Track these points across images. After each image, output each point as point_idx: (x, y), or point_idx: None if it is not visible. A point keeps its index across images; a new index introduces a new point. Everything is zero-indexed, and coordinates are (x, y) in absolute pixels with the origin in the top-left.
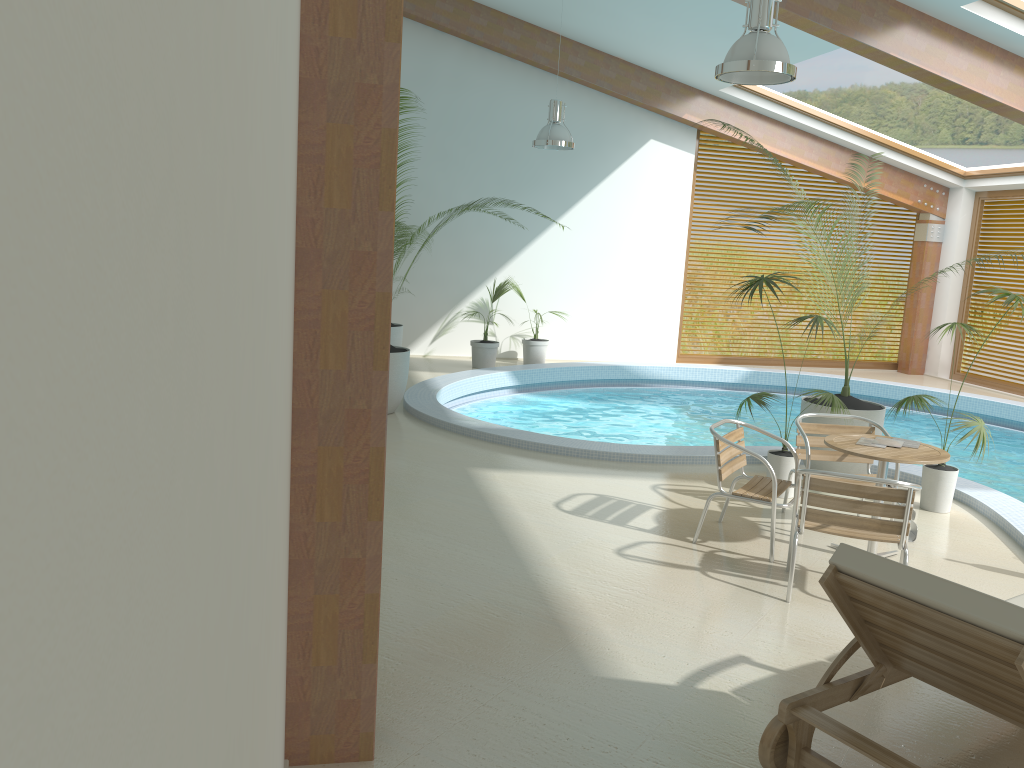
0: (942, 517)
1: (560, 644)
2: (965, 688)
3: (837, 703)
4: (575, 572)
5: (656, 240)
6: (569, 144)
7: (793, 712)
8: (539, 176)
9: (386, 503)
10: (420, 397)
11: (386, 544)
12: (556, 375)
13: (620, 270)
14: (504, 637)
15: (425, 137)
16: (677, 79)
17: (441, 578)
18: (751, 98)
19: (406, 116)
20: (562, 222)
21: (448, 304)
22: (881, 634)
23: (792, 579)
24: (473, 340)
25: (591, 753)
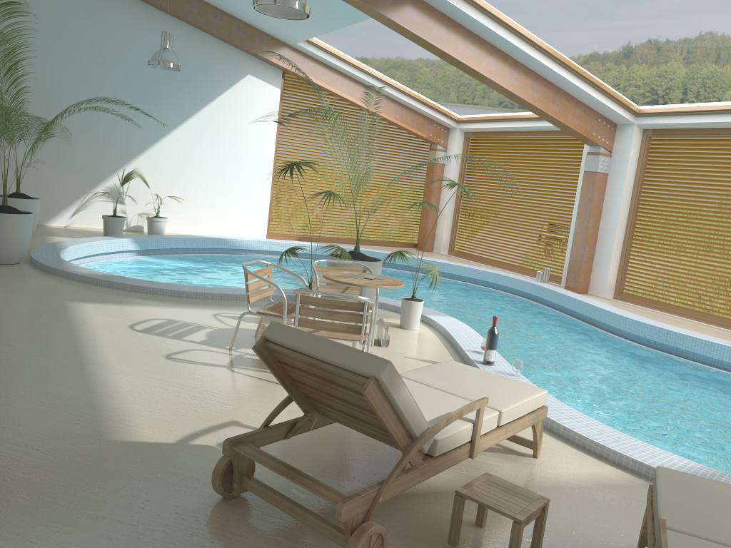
0: (412, 332)
1: (89, 419)
2: (356, 422)
3: (273, 441)
4: (125, 370)
5: (252, 149)
6: (176, 66)
7: (233, 447)
8: (162, 93)
9: None
10: (45, 253)
11: None
12: (171, 243)
13: (225, 169)
14: (41, 417)
15: (66, 53)
16: (267, 32)
17: (4, 377)
18: (319, 52)
19: (50, 34)
20: (180, 130)
21: (86, 187)
22: (304, 388)
23: None
24: (105, 215)
25: (80, 494)
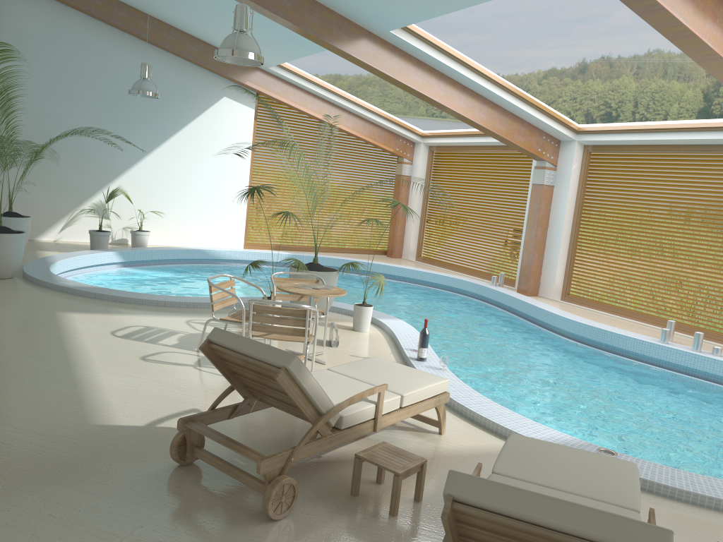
0: (362, 334)
1: (75, 409)
2: (281, 404)
3: (219, 420)
4: (106, 370)
5: (229, 165)
6: (155, 94)
7: (185, 424)
8: (143, 116)
9: None
10: (37, 267)
11: None
12: (154, 255)
13: (204, 184)
14: (36, 407)
15: (54, 81)
16: None
17: (4, 377)
18: (290, 75)
19: (38, 64)
20: (161, 149)
21: (74, 204)
22: (242, 379)
23: None
24: (91, 230)
25: (67, 463)
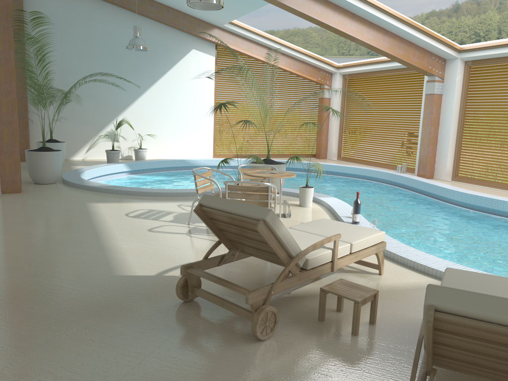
0: (307, 208)
1: (104, 265)
2: (259, 252)
3: (211, 267)
4: (124, 238)
5: (199, 98)
6: (144, 48)
7: (186, 270)
8: (137, 67)
9: (35, 219)
10: (71, 175)
11: (28, 234)
12: (151, 165)
13: (182, 113)
14: (76, 265)
15: (74, 46)
16: (203, 19)
17: (52, 245)
18: (239, 29)
19: (63, 35)
20: (151, 90)
21: (94, 132)
22: (227, 234)
23: None
24: (107, 150)
25: (100, 302)
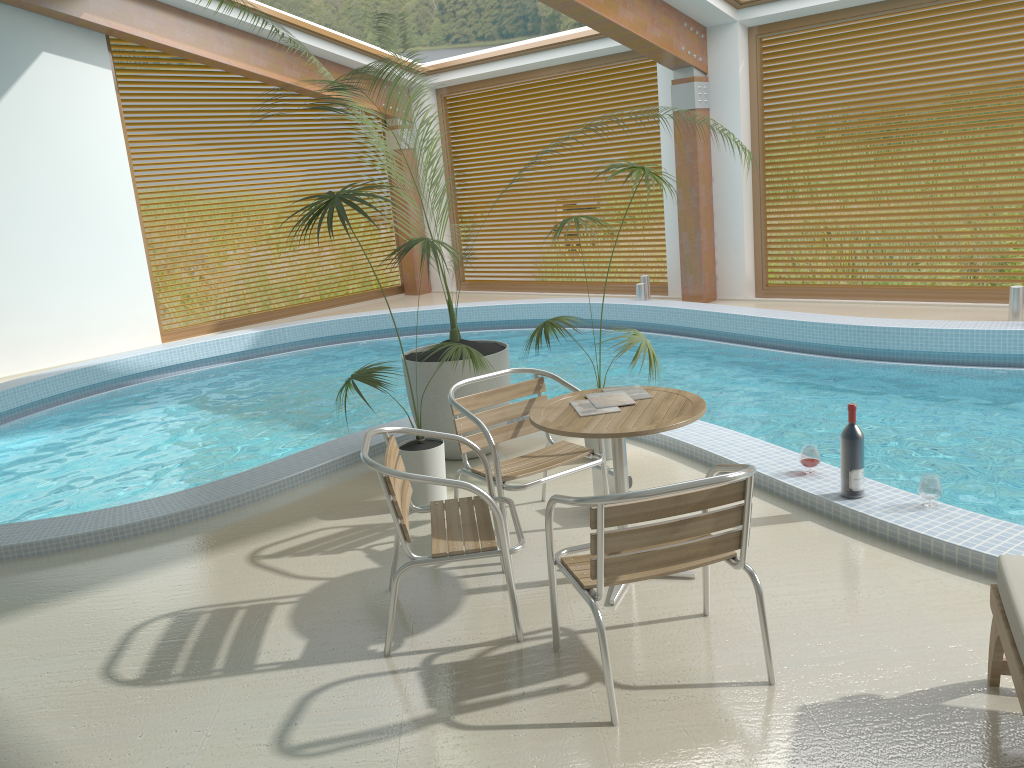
0: None
1: None
2: None
3: None
4: None
5: (91, 190)
6: None
7: None
8: None
9: None
10: None
11: None
12: None
13: (51, 238)
14: None
15: None
16: None
17: None
18: None
19: None
20: None
21: None
22: None
23: (613, 684)
24: None
25: None
